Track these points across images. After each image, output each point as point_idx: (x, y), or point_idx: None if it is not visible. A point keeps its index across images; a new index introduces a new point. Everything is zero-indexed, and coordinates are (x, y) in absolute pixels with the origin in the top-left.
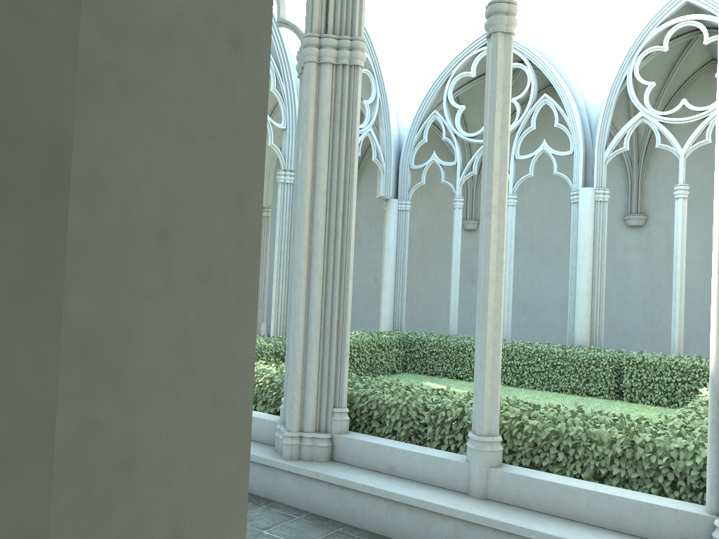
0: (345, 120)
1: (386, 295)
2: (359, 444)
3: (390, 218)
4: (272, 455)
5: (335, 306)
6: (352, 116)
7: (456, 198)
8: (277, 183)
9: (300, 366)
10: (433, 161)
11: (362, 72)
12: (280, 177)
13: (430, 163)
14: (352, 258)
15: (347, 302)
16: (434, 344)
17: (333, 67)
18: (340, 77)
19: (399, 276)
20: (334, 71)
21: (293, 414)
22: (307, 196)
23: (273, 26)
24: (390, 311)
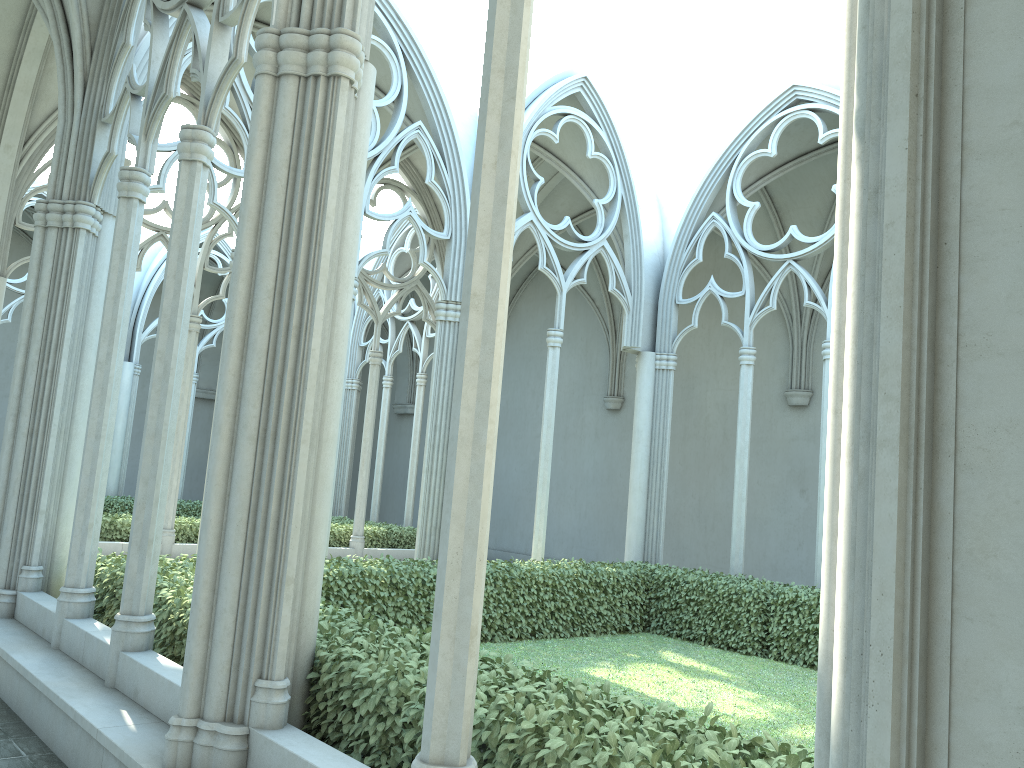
0: (313, 168)
1: (633, 504)
2: (277, 753)
3: (642, 382)
4: (156, 756)
5: (273, 491)
6: (326, 161)
7: (742, 350)
8: (520, 337)
9: (206, 597)
10: (710, 291)
11: (592, 157)
12: (439, 313)
13: (705, 295)
14: (309, 407)
15: (294, 486)
16: (694, 588)
17: (300, 82)
18: (309, 97)
19: (654, 474)
20: (301, 89)
21: (186, 684)
22: (239, 297)
23: (431, 88)
24: (639, 531)
